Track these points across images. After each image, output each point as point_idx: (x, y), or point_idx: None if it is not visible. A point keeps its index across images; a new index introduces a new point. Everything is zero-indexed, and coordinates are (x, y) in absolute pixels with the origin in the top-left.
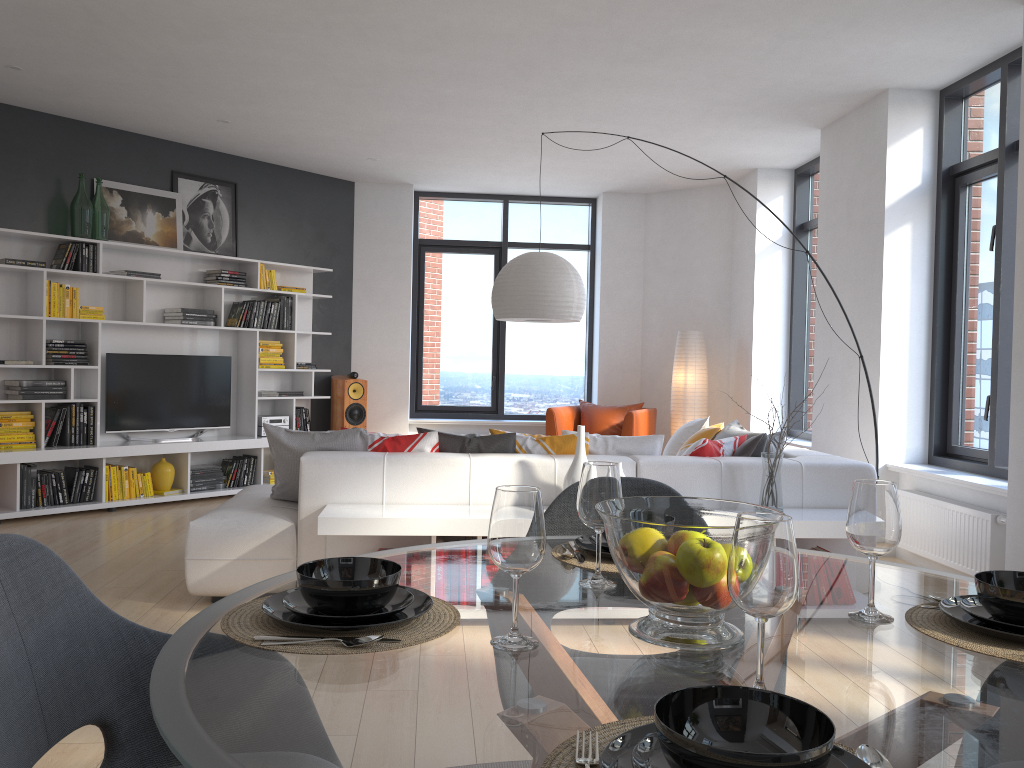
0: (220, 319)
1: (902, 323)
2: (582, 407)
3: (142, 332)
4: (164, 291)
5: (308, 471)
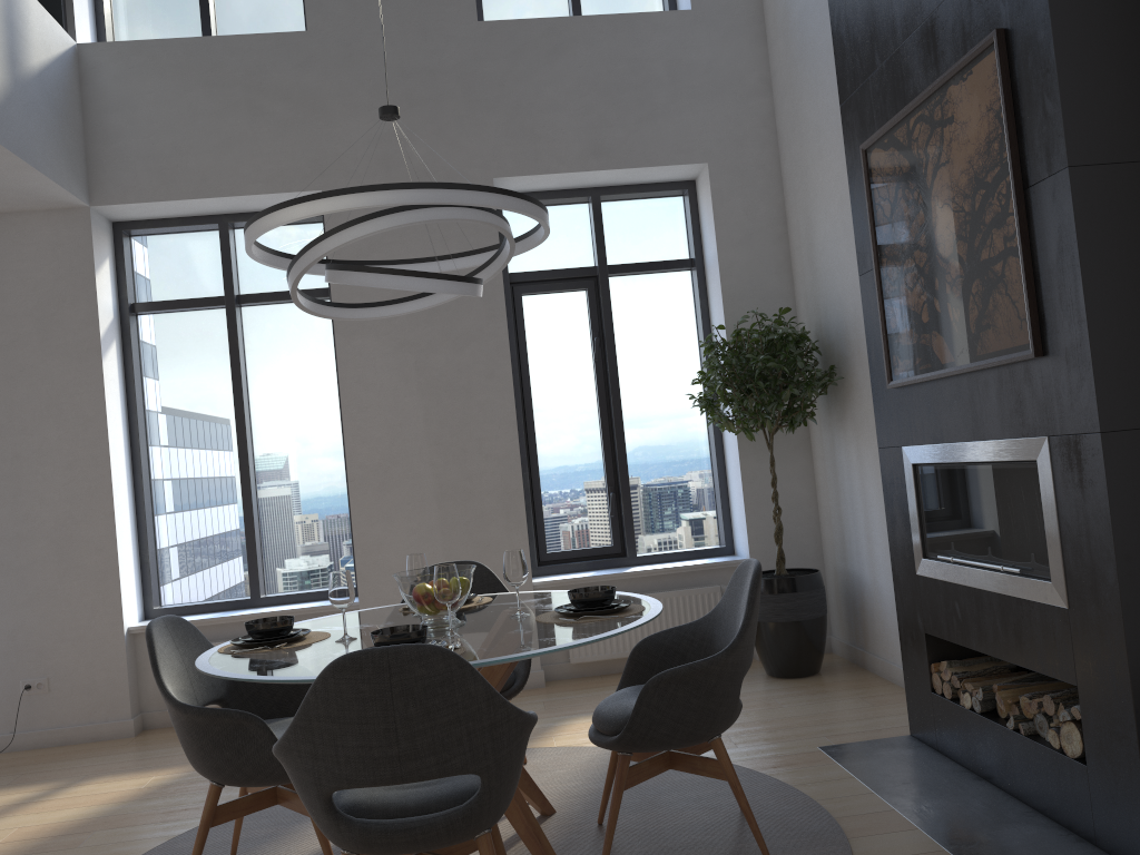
0: None
1: None
2: None
3: None
4: None
5: None
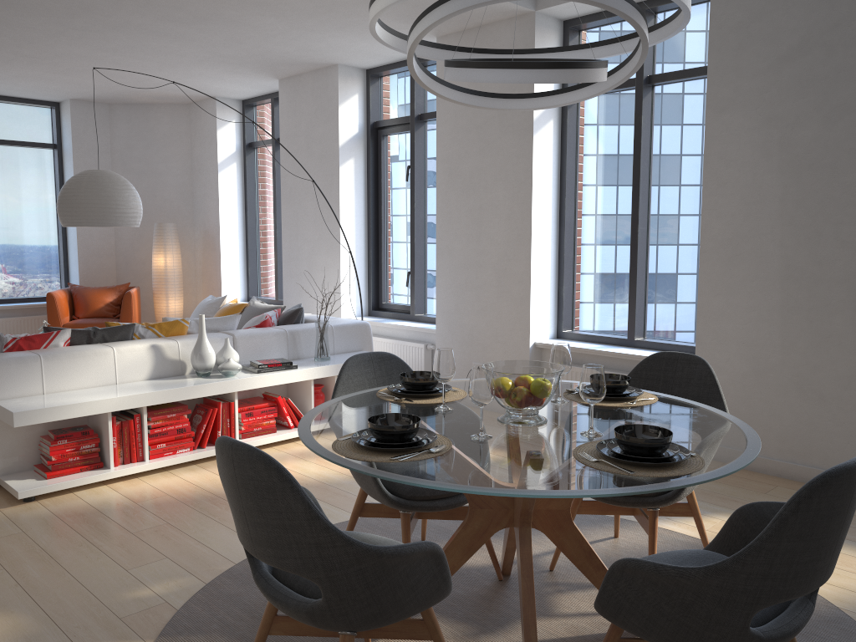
0: None
1: (351, 225)
2: (74, 289)
3: None
4: None
5: None
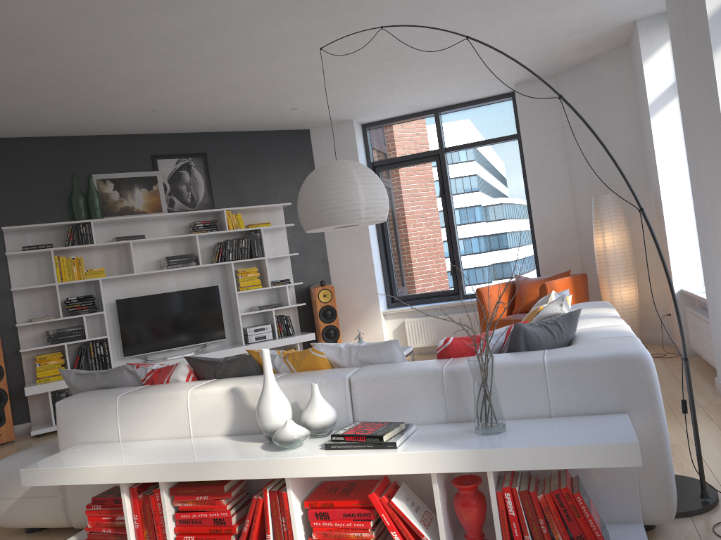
0: (199, 259)
1: None
2: (515, 282)
3: (146, 279)
4: (159, 245)
5: (61, 415)
